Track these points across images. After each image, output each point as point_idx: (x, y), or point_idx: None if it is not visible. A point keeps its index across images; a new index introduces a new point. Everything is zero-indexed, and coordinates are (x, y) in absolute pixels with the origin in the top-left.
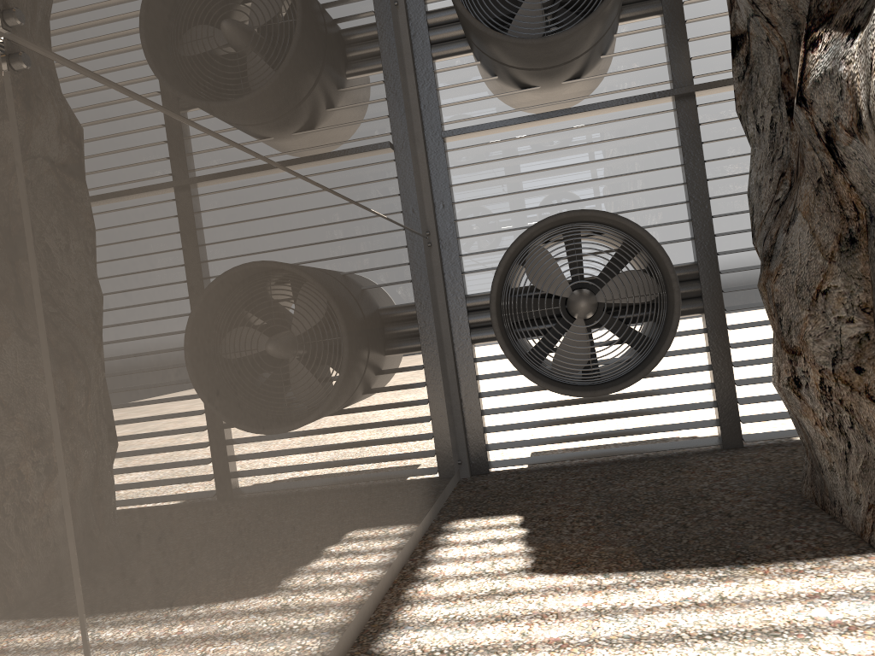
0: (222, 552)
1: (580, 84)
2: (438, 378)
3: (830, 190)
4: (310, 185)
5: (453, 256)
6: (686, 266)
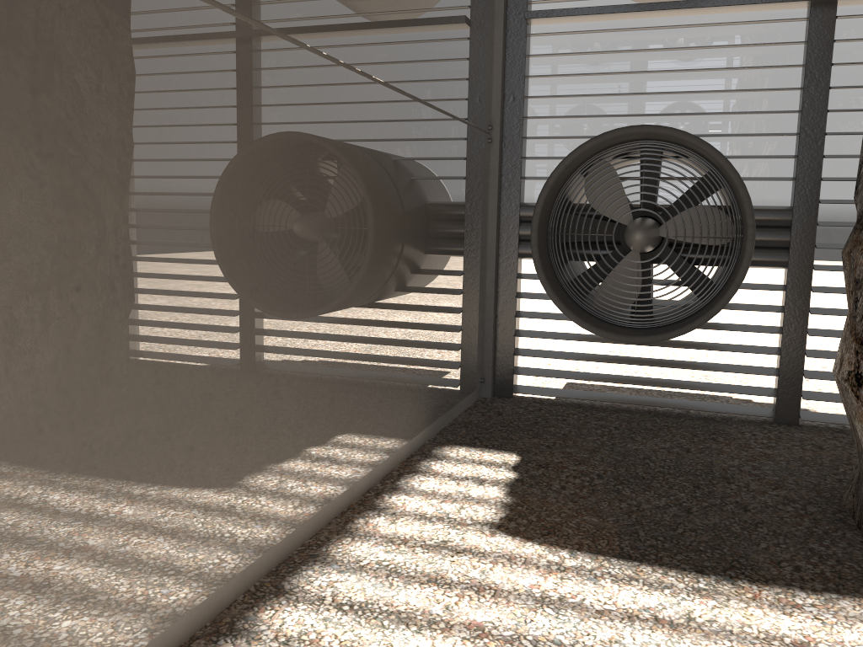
0: (49, 477)
1: None
2: (470, 290)
3: None
4: (300, 50)
5: (514, 158)
6: (779, 210)
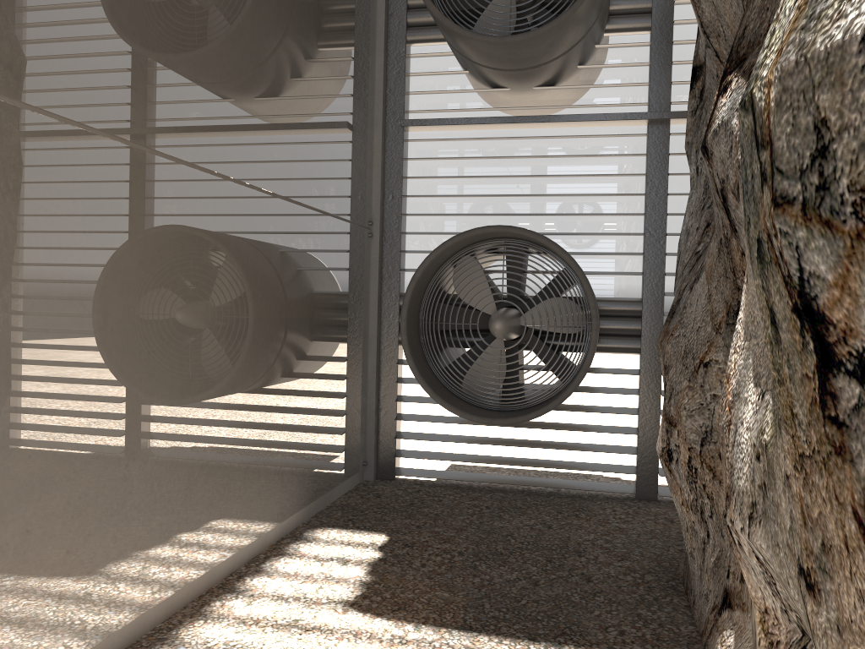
0: None
1: (554, 92)
2: (349, 375)
3: (727, 253)
4: (159, 159)
5: (394, 251)
6: (630, 301)
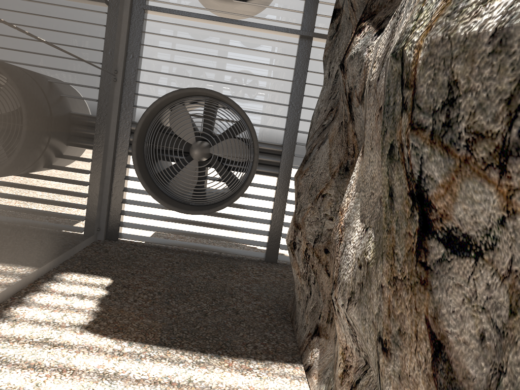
0: None
1: (246, 6)
2: (93, 172)
3: (345, 131)
4: None
5: (130, 93)
6: (276, 145)
